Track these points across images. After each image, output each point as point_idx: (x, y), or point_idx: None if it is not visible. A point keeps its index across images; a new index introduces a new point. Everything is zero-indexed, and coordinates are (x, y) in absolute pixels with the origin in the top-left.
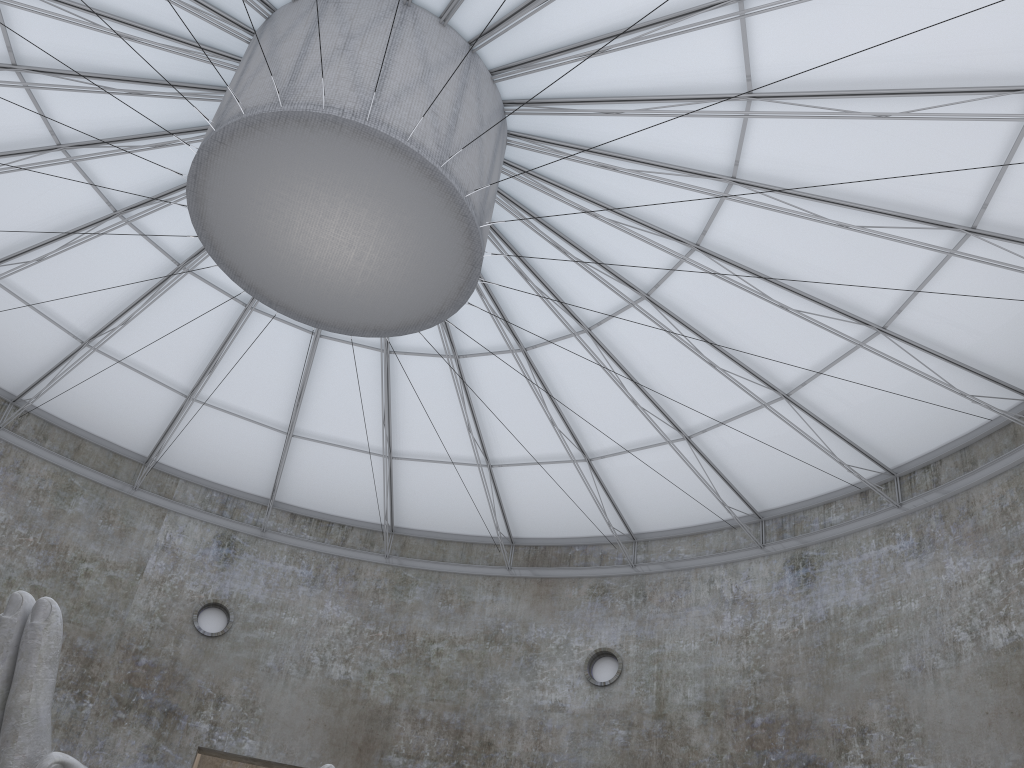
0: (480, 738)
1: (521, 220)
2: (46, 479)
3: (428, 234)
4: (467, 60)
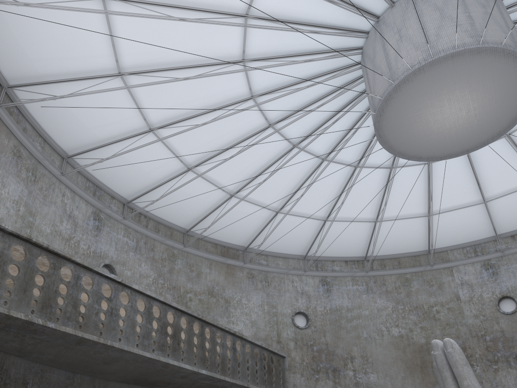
0: None
1: None
2: (396, 281)
3: (495, 76)
4: None
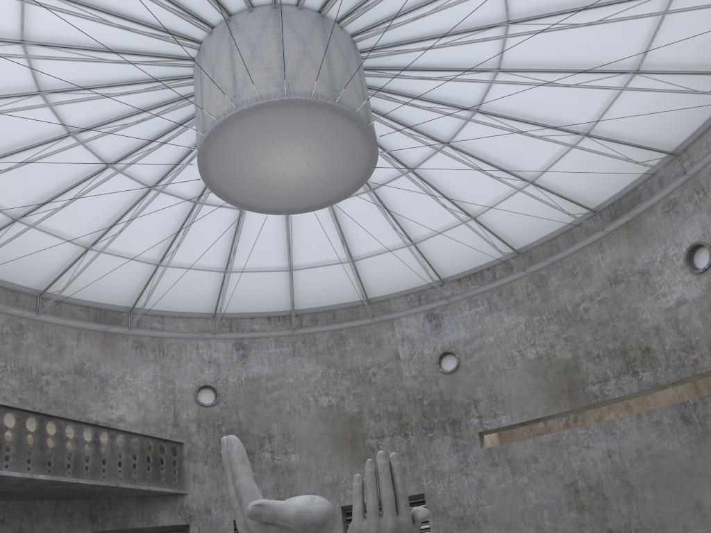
0: (639, 349)
1: (392, 54)
2: (329, 340)
3: (319, 127)
4: (275, 16)
